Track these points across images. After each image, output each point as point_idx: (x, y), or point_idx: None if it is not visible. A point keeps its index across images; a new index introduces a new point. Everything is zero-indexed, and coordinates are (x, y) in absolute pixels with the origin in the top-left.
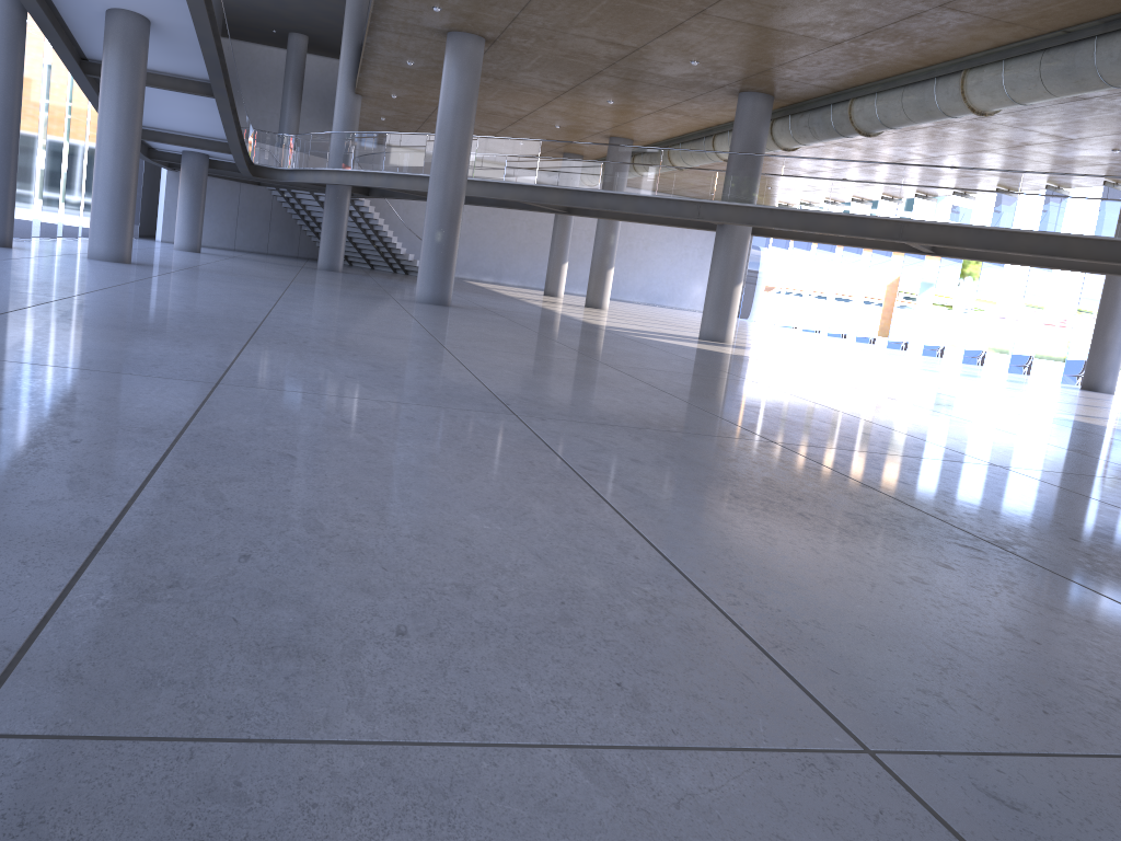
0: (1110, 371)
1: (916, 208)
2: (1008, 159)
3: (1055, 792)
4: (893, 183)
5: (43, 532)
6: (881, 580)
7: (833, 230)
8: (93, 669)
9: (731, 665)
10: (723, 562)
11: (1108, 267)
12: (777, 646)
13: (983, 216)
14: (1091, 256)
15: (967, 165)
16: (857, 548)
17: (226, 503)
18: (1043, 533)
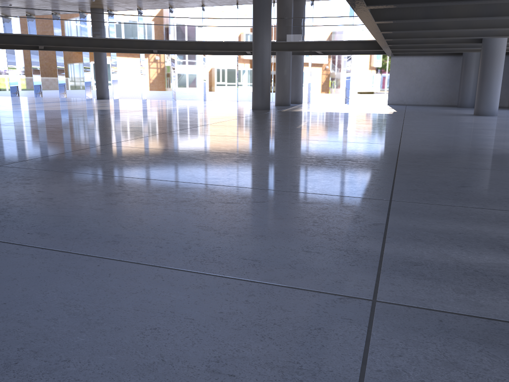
0: (106, 90)
1: (45, 30)
2: (43, 2)
3: (410, 159)
4: (30, 18)
5: (249, 192)
6: (308, 148)
7: (6, 42)
8: (357, 193)
9: (358, 163)
10: (291, 154)
11: (115, 49)
12: (348, 160)
13: (76, 32)
14: (122, 46)
15: (19, 4)
16: (282, 146)
17: (221, 178)
18: (274, 135)
